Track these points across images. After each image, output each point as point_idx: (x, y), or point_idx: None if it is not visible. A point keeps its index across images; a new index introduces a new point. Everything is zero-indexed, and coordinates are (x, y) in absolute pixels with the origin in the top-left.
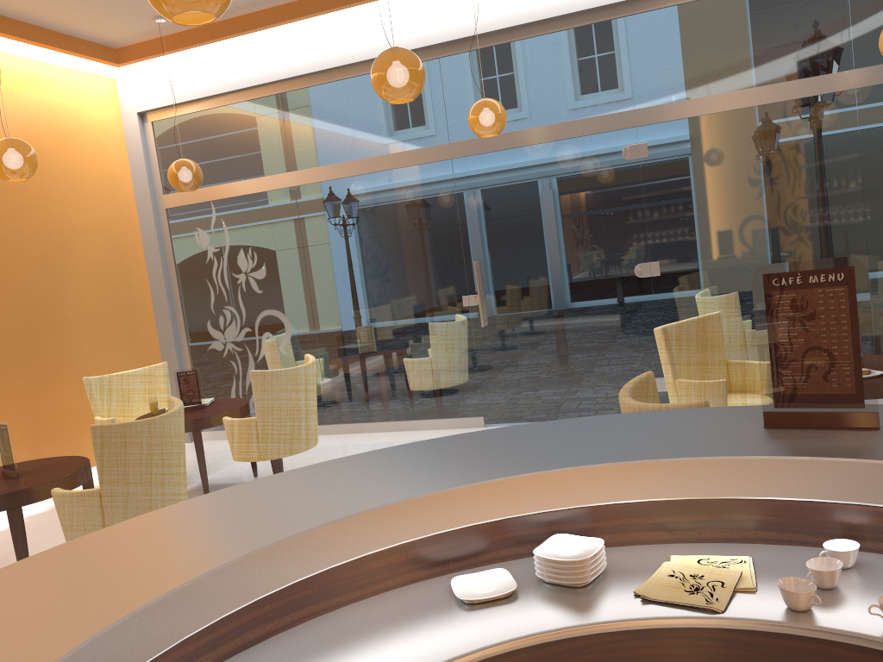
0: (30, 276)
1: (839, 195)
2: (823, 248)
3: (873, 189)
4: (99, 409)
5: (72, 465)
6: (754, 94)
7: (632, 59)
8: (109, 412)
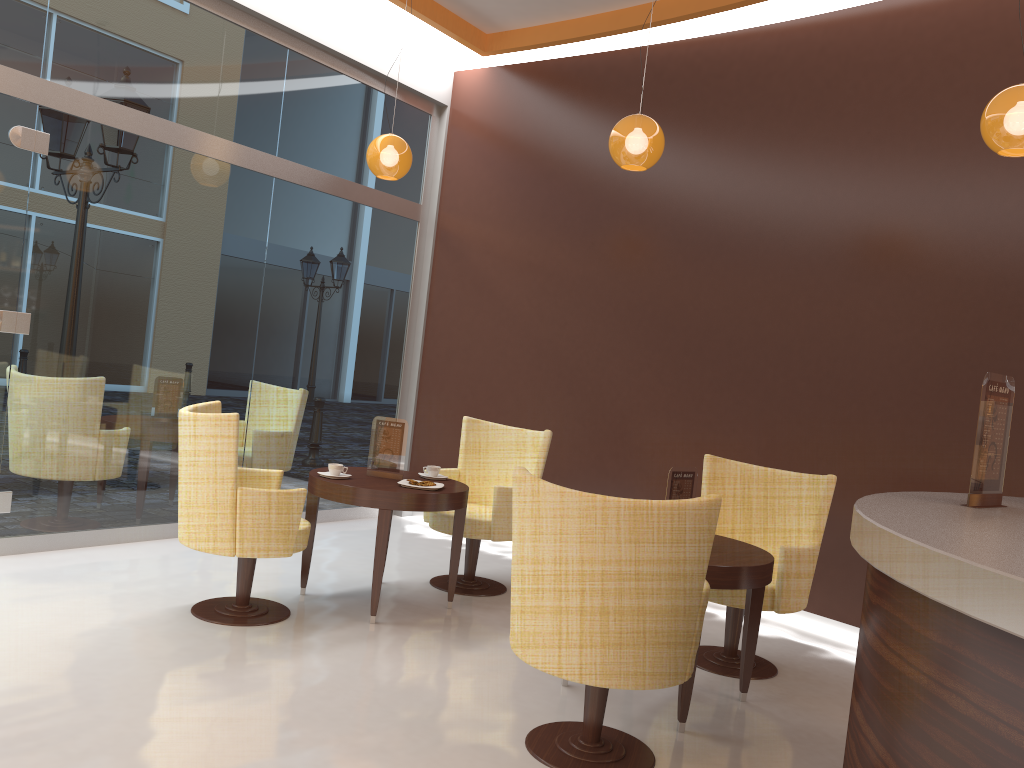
0: None
1: (243, 285)
2: (220, 342)
3: (270, 288)
4: None
5: None
6: (189, 136)
7: (54, 7)
8: None
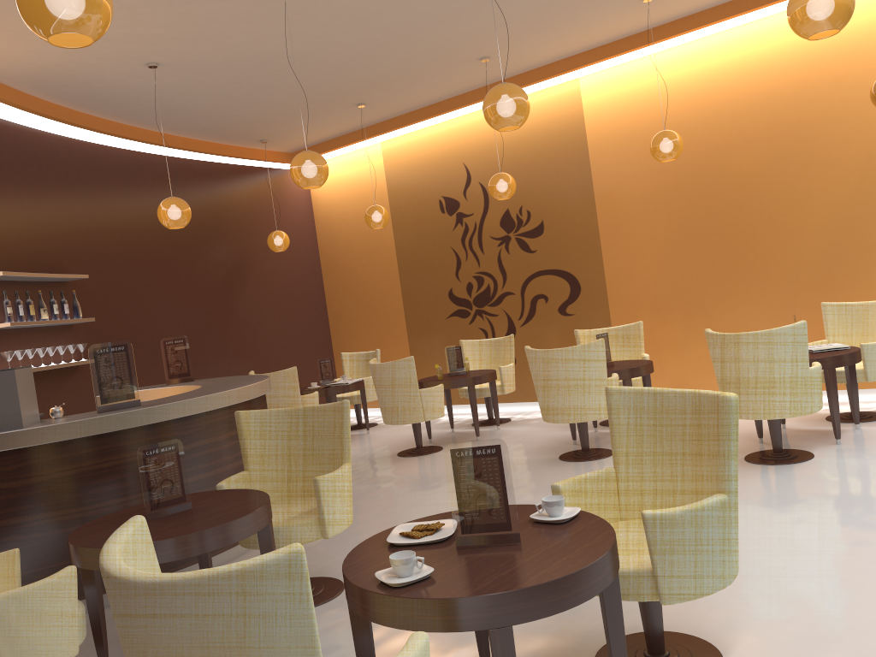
0: (841, 202)
1: None
2: None
3: None
4: (831, 333)
5: (614, 369)
6: None
7: None
8: (848, 338)
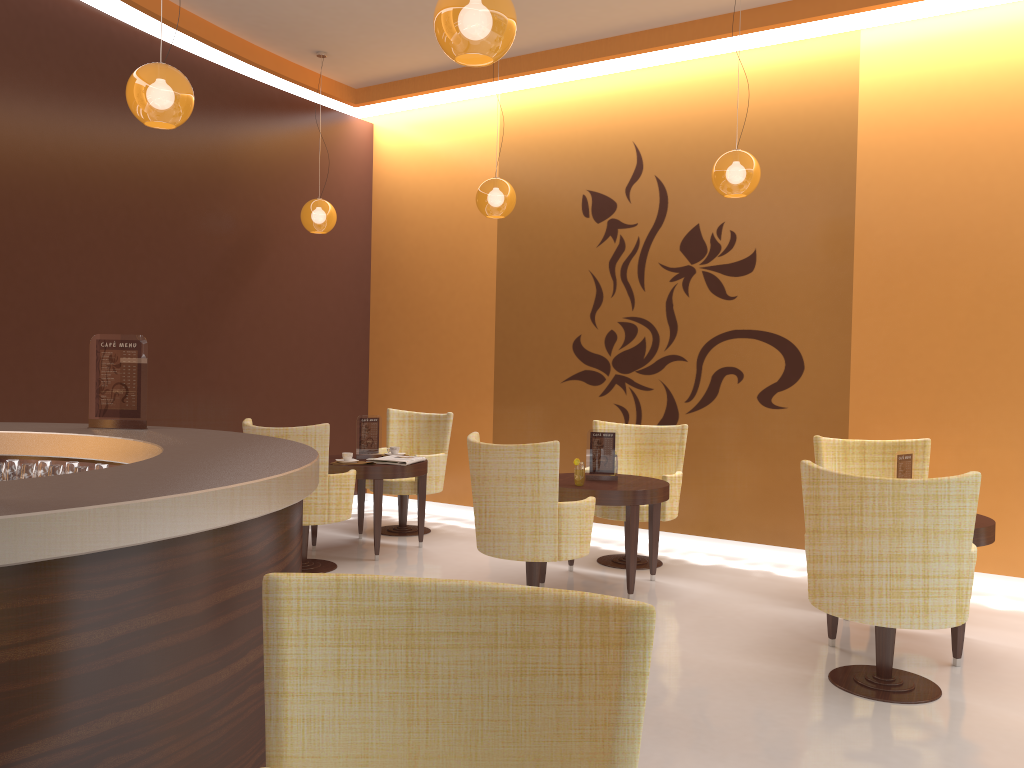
0: None
1: None
2: None
3: None
4: None
5: None
6: None
7: None
8: None
